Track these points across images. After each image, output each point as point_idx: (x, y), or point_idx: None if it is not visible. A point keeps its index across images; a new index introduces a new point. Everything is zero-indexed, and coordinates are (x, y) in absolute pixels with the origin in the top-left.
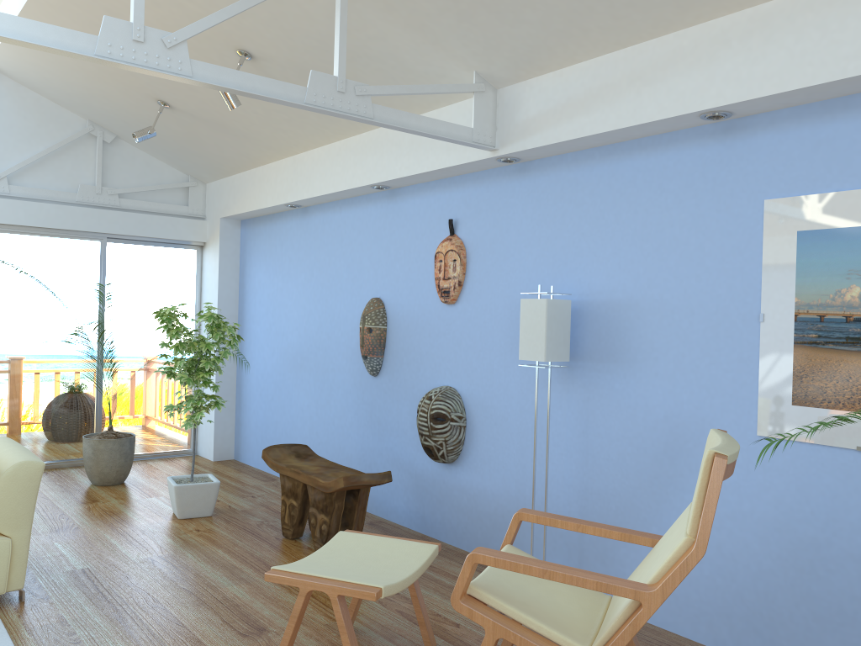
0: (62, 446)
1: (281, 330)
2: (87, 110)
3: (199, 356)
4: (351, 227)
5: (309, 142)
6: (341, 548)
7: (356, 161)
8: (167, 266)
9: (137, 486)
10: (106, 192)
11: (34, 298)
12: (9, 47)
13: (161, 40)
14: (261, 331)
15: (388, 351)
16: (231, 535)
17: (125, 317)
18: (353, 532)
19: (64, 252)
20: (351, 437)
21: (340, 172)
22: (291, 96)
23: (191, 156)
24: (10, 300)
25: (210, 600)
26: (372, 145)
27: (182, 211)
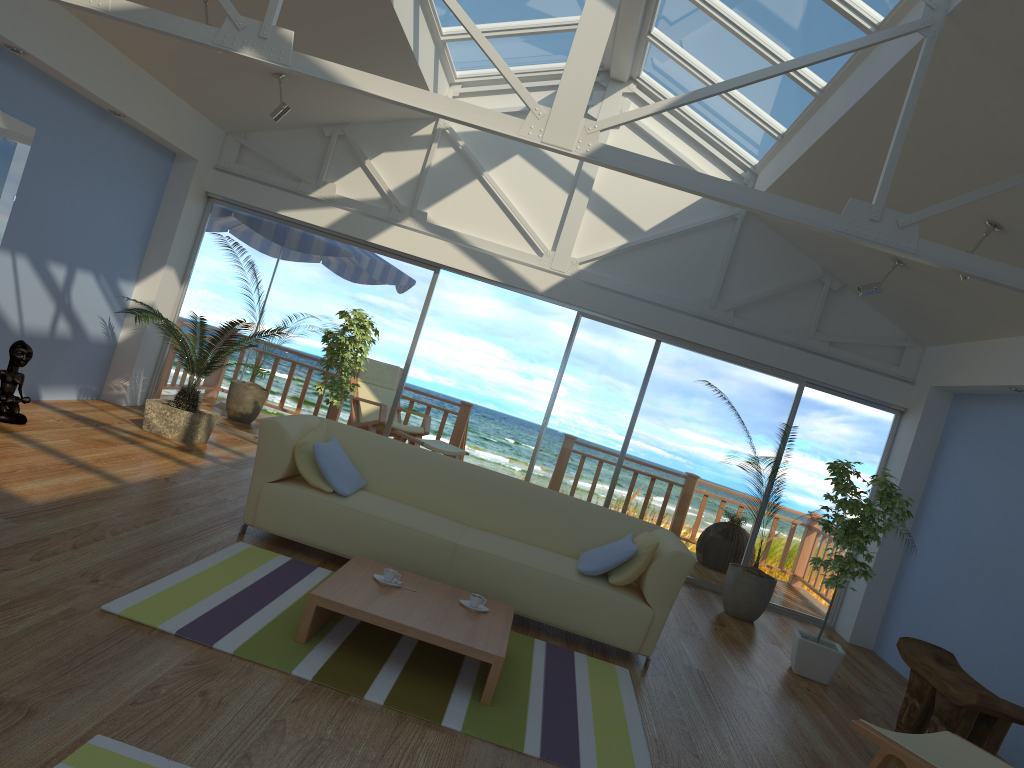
0: (708, 567)
1: (964, 525)
2: (822, 257)
3: (860, 519)
4: None
5: None
6: (941, 744)
7: None
8: (858, 423)
9: (764, 630)
10: (818, 337)
11: (724, 422)
12: None
13: (895, 220)
14: (941, 520)
15: None
16: (839, 709)
17: (801, 464)
18: (961, 738)
19: (762, 387)
20: (1014, 671)
21: None
22: (1016, 280)
23: (915, 315)
24: (704, 419)
25: (798, 745)
26: None
27: (889, 370)
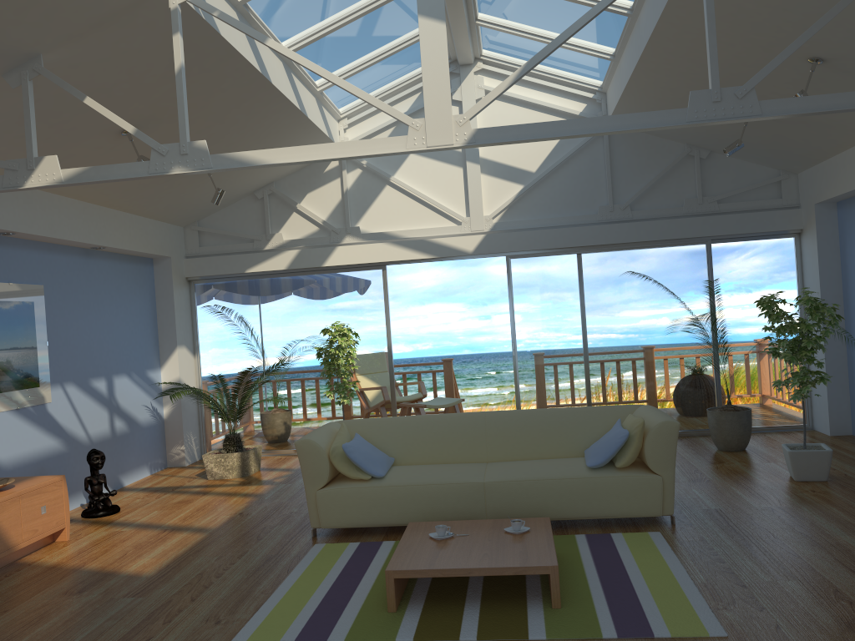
0: (691, 418)
1: None
2: (684, 136)
3: (800, 336)
4: None
5: None
6: None
7: None
8: (767, 256)
9: (756, 453)
10: (706, 201)
11: (657, 298)
12: (622, 106)
13: (734, 94)
14: None
15: None
16: (846, 497)
17: (733, 306)
18: None
19: (677, 258)
20: None
21: None
22: (854, 102)
23: (778, 153)
24: (640, 301)
25: (823, 543)
26: None
27: (775, 204)
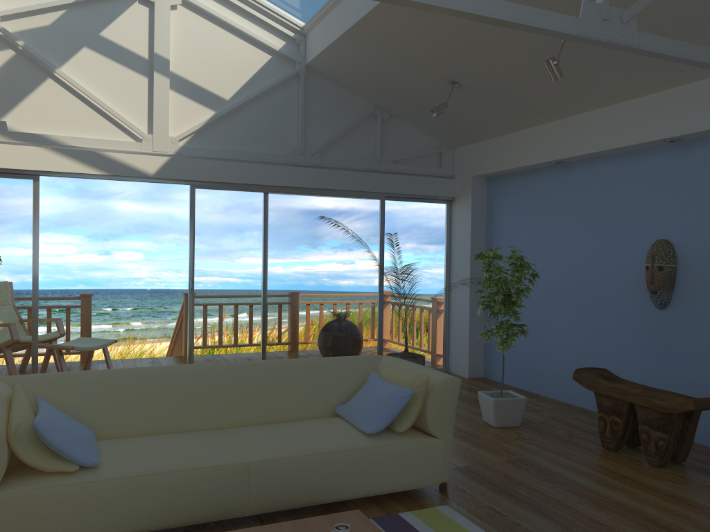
0: None
1: (538, 269)
2: (375, 95)
3: (509, 291)
4: (627, 178)
5: (587, 106)
6: None
7: (646, 119)
8: (425, 217)
9: None
10: (384, 159)
11: (336, 245)
12: (333, 49)
13: (619, 17)
14: None
15: (679, 286)
16: (555, 444)
17: (396, 260)
18: None
19: (355, 209)
20: (631, 363)
21: (624, 130)
22: (704, 57)
23: (453, 126)
24: (321, 248)
25: (603, 503)
26: (668, 102)
27: (437, 172)
